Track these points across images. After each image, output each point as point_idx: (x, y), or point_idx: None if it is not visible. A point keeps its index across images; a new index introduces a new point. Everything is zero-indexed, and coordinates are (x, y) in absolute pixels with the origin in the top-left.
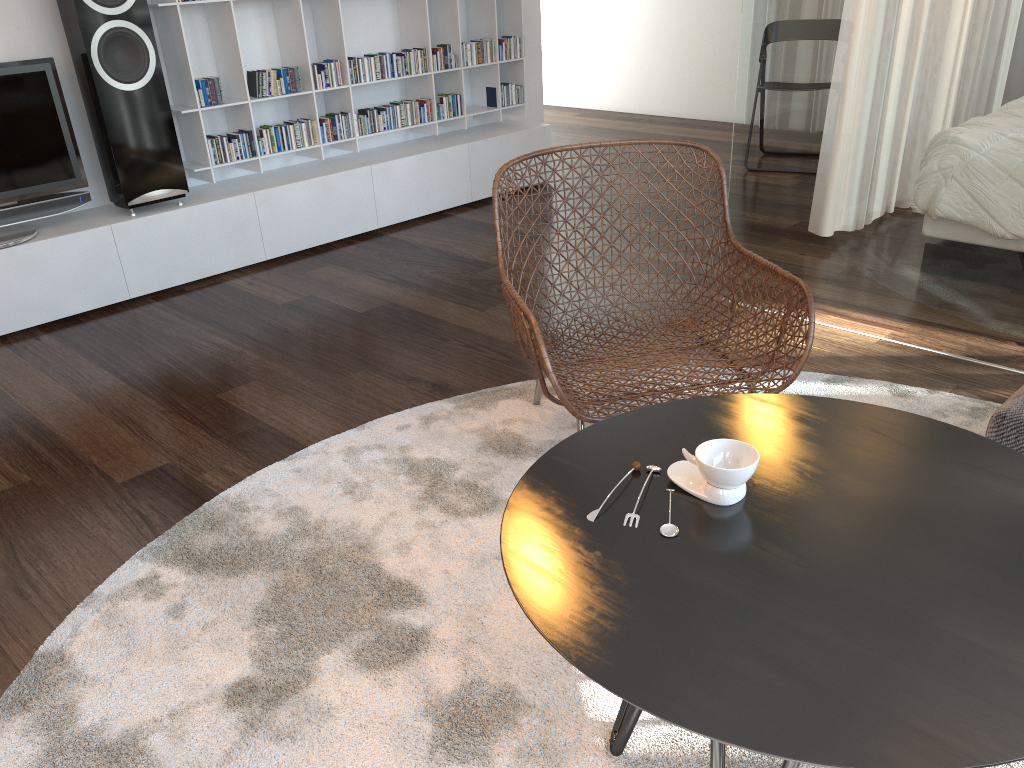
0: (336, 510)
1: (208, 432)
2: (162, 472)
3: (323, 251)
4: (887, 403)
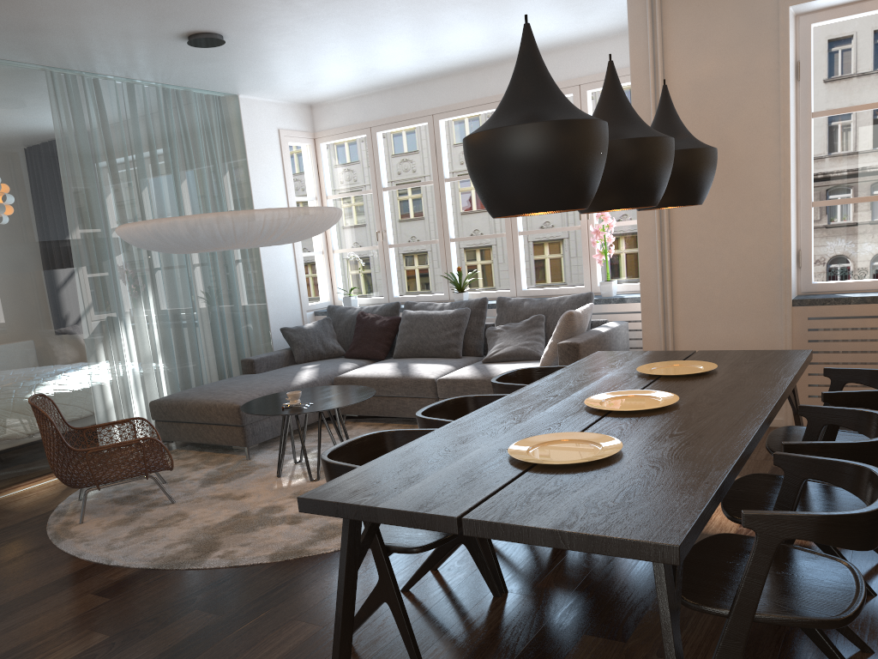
0: (172, 538)
1: (51, 595)
2: (103, 591)
3: None
4: None
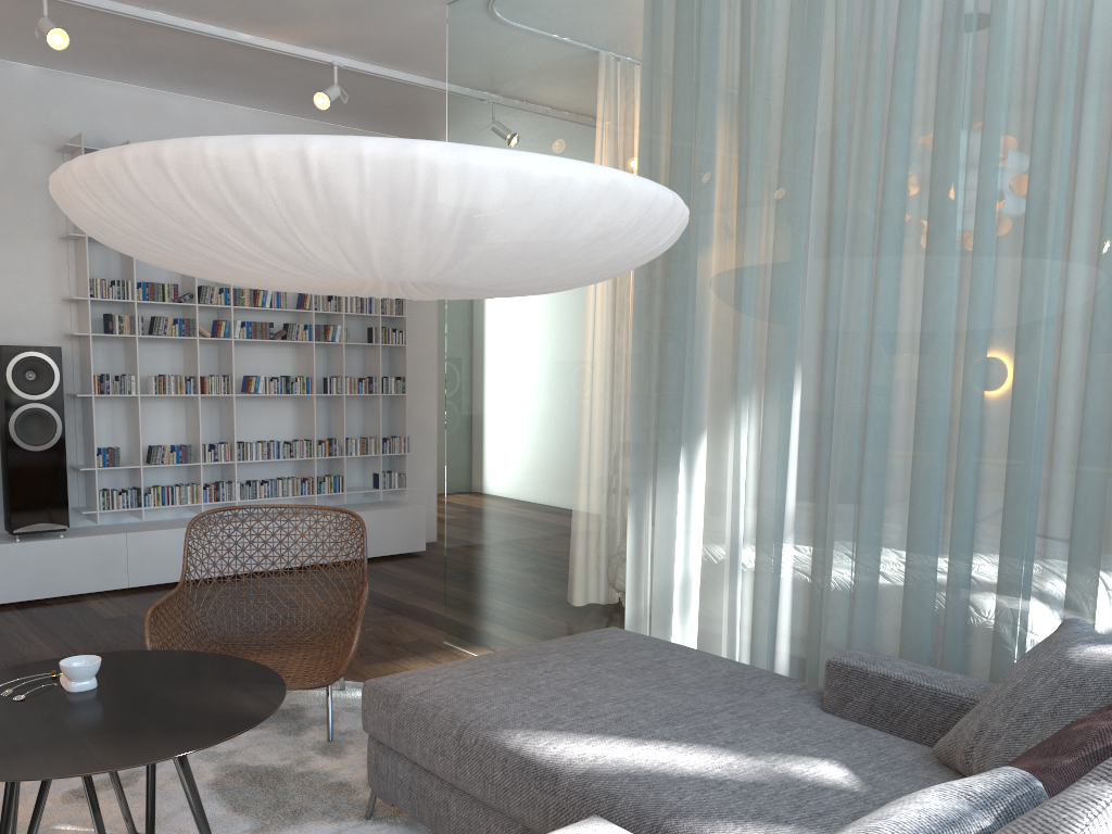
0: None
1: None
2: None
3: None
4: None
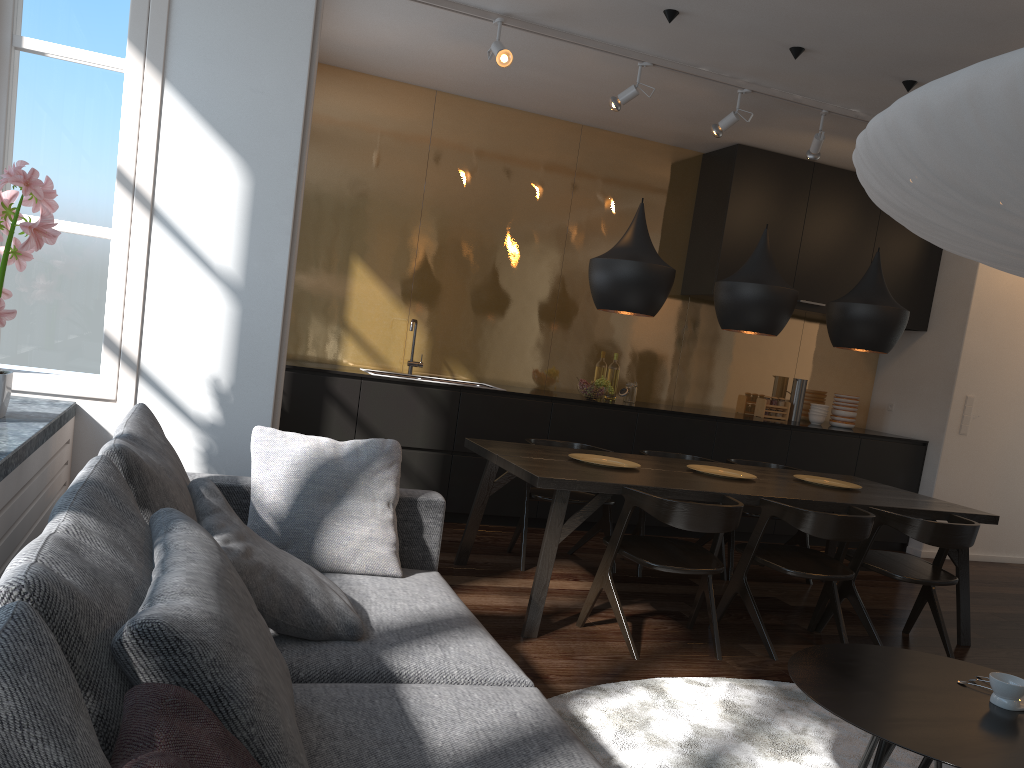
0: None
1: None
2: None
3: None
4: None
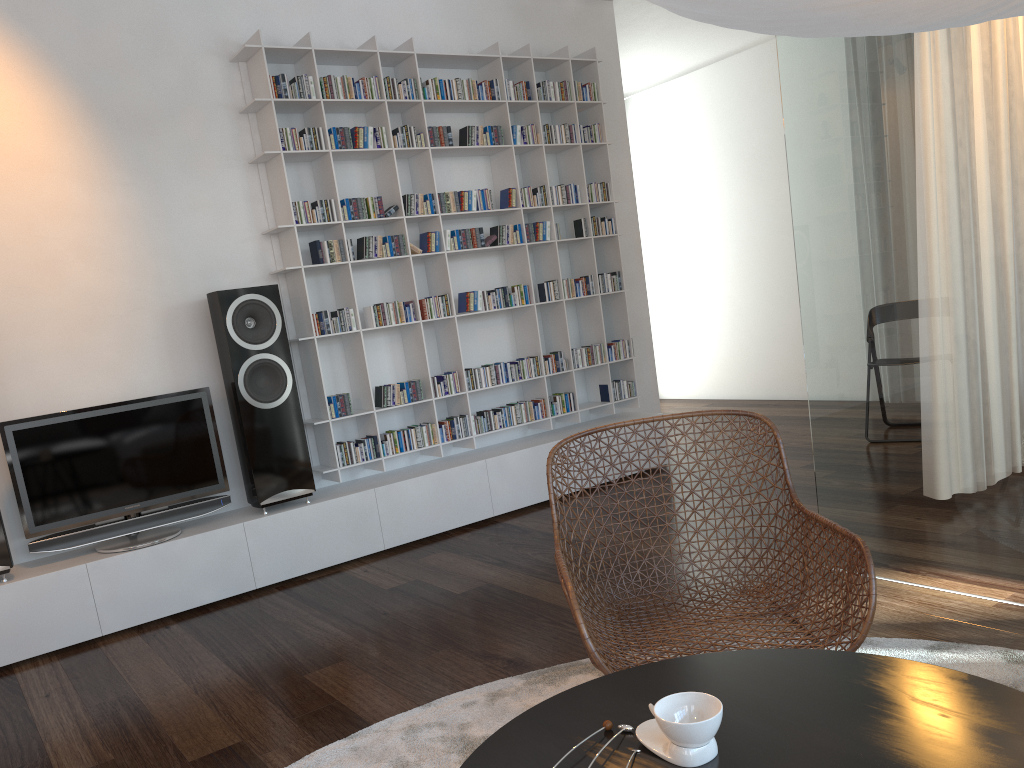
0: None
1: (284, 711)
2: (230, 751)
3: (439, 539)
4: (999, 670)
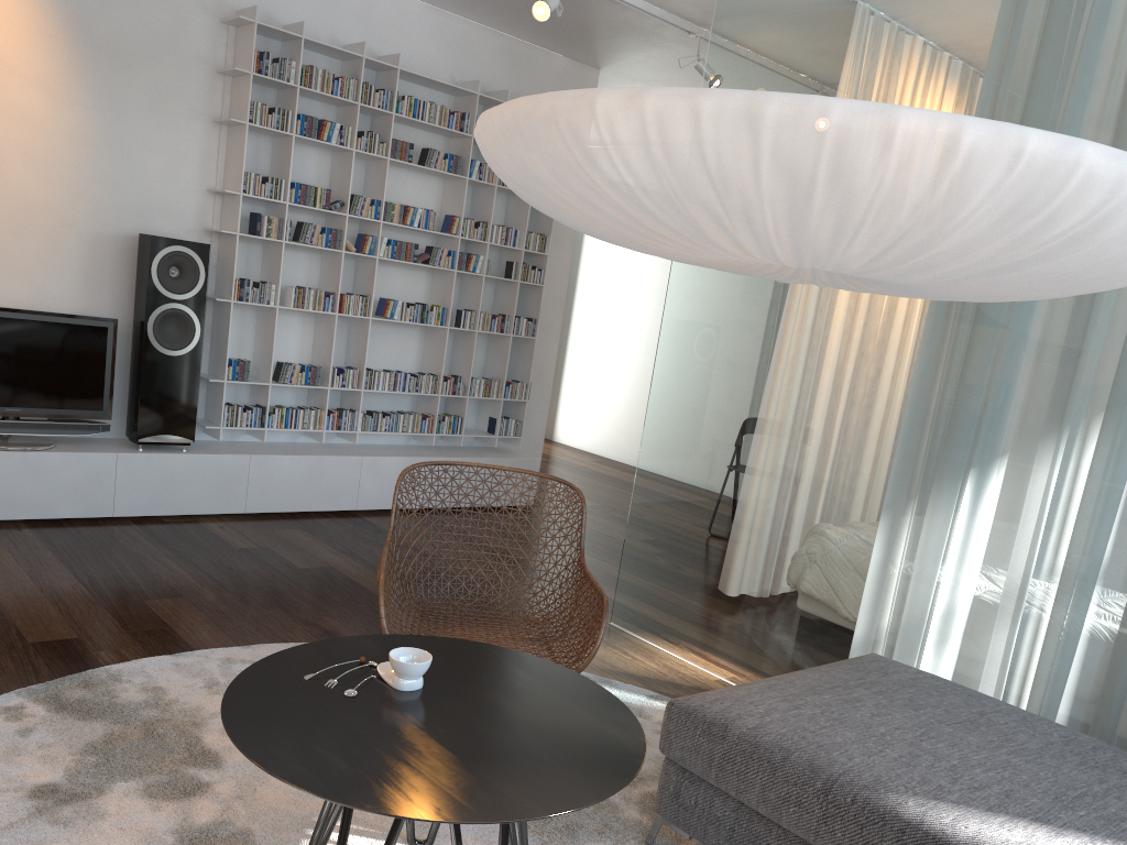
0: (190, 696)
1: (121, 624)
2: (68, 642)
3: (299, 517)
4: None
